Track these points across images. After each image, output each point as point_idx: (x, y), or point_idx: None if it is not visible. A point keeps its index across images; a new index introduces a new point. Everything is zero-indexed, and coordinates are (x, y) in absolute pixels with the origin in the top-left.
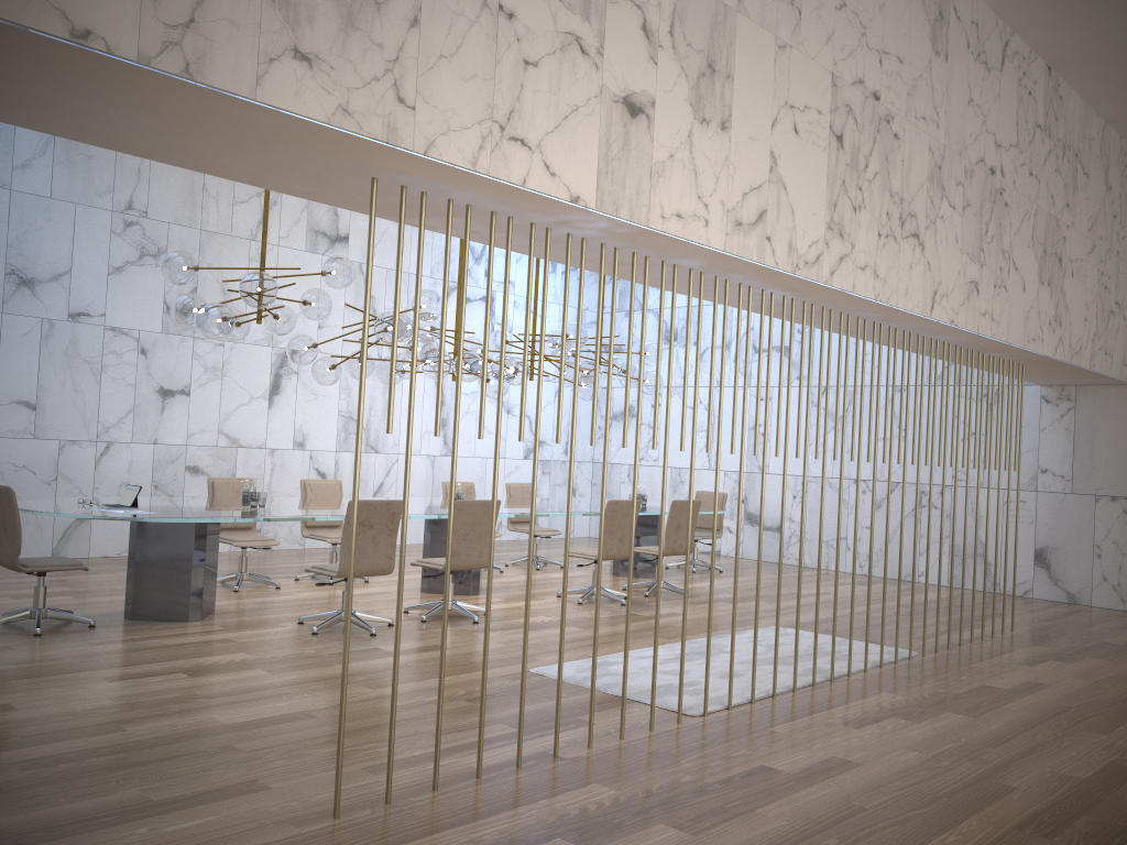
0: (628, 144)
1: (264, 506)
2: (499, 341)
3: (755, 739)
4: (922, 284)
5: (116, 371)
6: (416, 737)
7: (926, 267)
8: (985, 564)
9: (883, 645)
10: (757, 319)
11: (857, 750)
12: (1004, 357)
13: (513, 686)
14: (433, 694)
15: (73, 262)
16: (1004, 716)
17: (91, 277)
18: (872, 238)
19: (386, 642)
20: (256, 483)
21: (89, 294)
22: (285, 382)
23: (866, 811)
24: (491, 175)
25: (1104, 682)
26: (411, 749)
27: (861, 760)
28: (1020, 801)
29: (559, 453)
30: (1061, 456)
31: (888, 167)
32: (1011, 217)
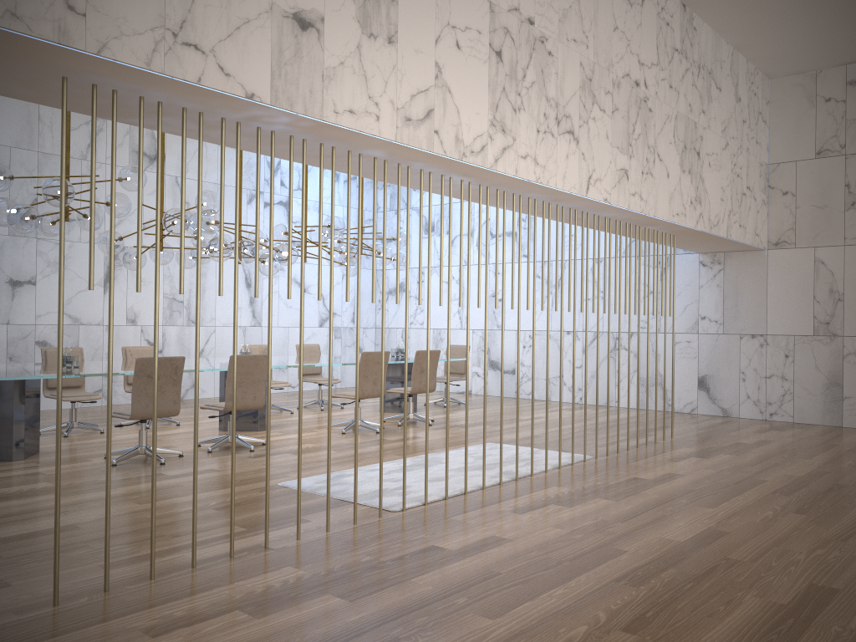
0: (300, 52)
1: (79, 367)
2: (280, 233)
3: (436, 526)
4: (578, 170)
5: None
6: (157, 539)
7: (581, 157)
8: (647, 388)
9: (560, 451)
10: (493, 212)
11: (514, 530)
12: (659, 229)
13: (259, 496)
14: (188, 506)
15: None
16: (639, 499)
17: None
18: (531, 133)
19: (171, 468)
20: (97, 353)
21: None
22: (117, 272)
23: (500, 575)
24: (166, 74)
25: (726, 471)
26: (148, 549)
27: (513, 537)
28: (626, 561)
29: (348, 322)
30: (715, 306)
31: (544, 78)
32: (655, 120)
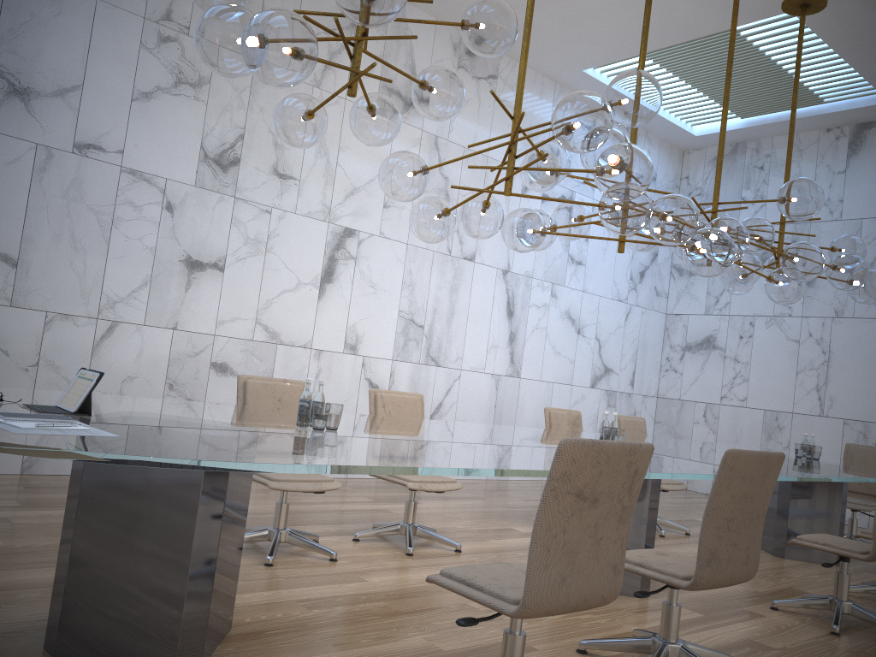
0: None
1: (336, 430)
2: None
3: None
4: None
5: (131, 228)
6: None
7: None
8: None
9: None
10: None
11: None
12: None
13: None
14: None
15: (86, 75)
16: None
17: (109, 100)
18: None
19: None
20: None
21: (104, 121)
22: (340, 268)
23: None
24: None
25: None
26: None
27: None
28: None
29: (625, 384)
30: None
31: None
32: None
